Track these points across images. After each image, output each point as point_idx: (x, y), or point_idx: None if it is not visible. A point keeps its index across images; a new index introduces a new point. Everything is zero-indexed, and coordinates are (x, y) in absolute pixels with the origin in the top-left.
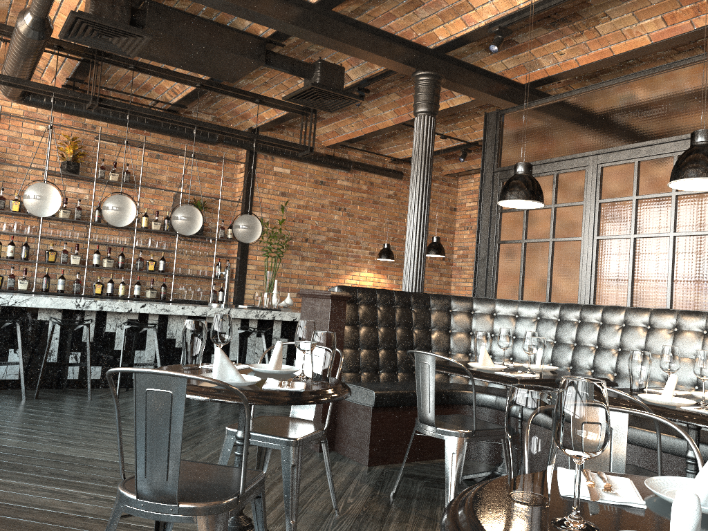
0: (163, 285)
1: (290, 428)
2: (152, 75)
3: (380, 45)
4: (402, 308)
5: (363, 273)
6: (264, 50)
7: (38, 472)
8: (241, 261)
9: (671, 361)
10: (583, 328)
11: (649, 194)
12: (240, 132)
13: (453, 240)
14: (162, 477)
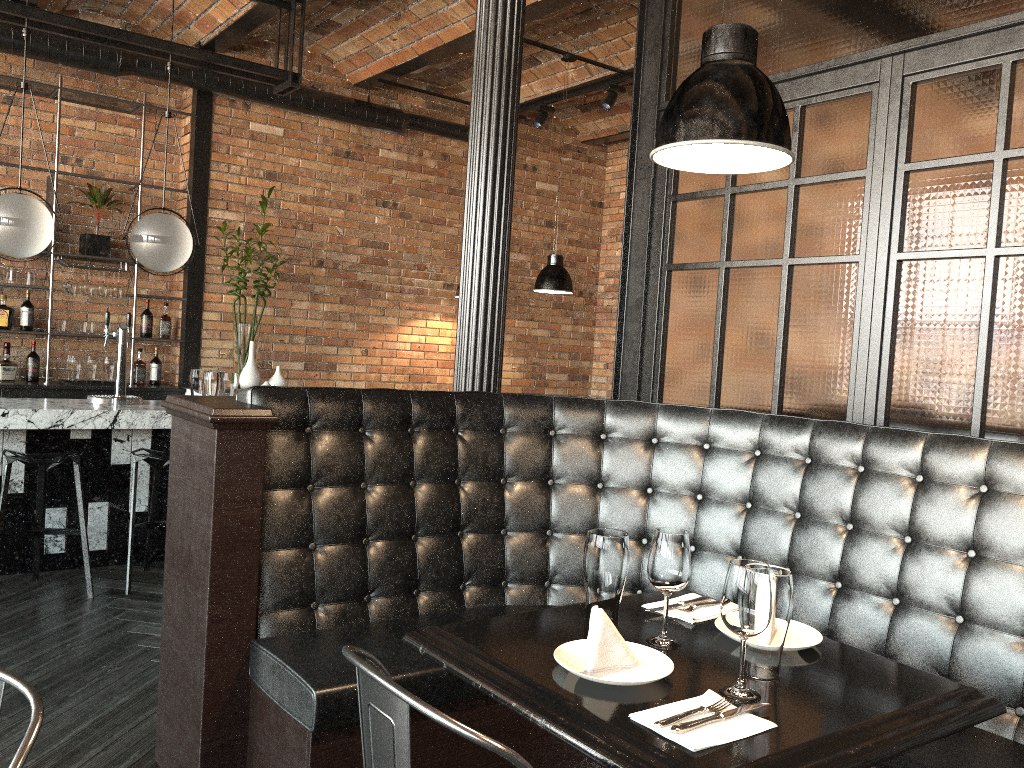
0: (31, 355)
1: None
2: None
3: None
4: (431, 432)
5: (432, 322)
6: None
7: None
8: (190, 304)
9: None
10: (871, 487)
11: None
12: (133, 36)
13: (597, 260)
14: None
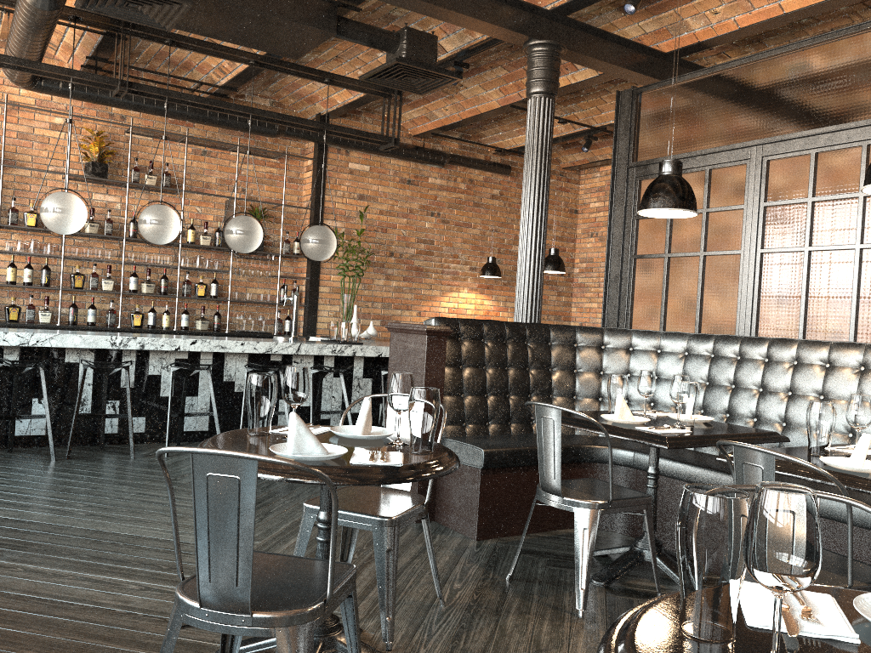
0: (216, 314)
1: (382, 502)
2: (194, 51)
3: (483, 8)
4: (515, 343)
5: (462, 294)
6: (335, 16)
7: (75, 555)
8: (312, 281)
9: (861, 415)
10: (743, 366)
11: (829, 195)
12: (307, 121)
13: (573, 250)
14: (230, 582)
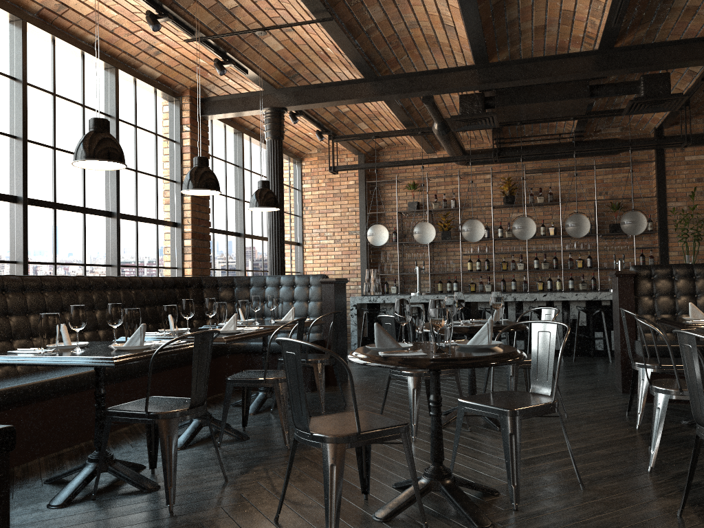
0: (592, 278)
1: None
2: (536, 123)
3: (674, 53)
4: (703, 277)
5: None
6: (587, 87)
7: None
8: (661, 249)
9: None
10: None
11: None
12: (613, 145)
13: None
14: None
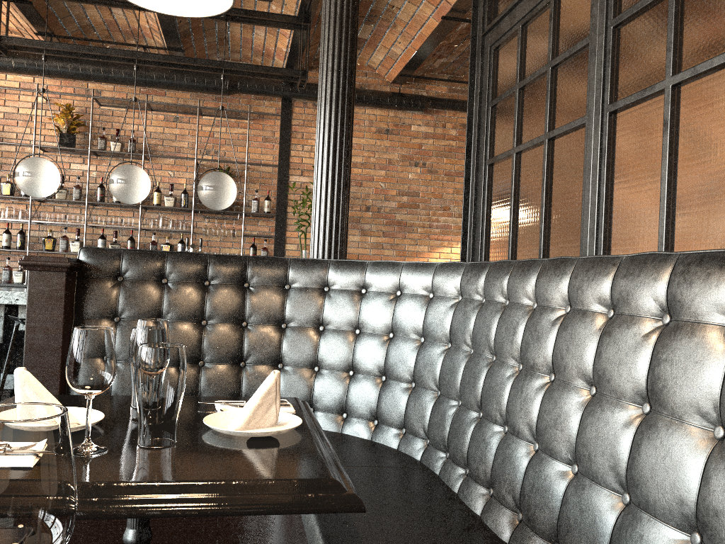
0: None
1: None
2: (78, 2)
3: None
4: (223, 285)
5: (456, 249)
6: None
7: None
8: (277, 239)
9: None
10: (505, 318)
11: None
12: (197, 61)
13: None
14: None
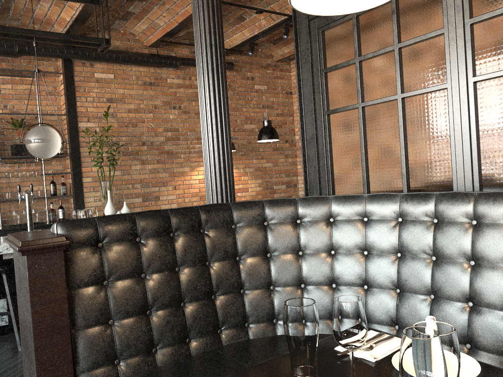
0: None
1: None
2: None
3: None
4: (186, 234)
5: None
6: None
7: None
8: (75, 175)
9: None
10: (484, 234)
11: None
12: (10, 29)
13: (293, 122)
14: None
